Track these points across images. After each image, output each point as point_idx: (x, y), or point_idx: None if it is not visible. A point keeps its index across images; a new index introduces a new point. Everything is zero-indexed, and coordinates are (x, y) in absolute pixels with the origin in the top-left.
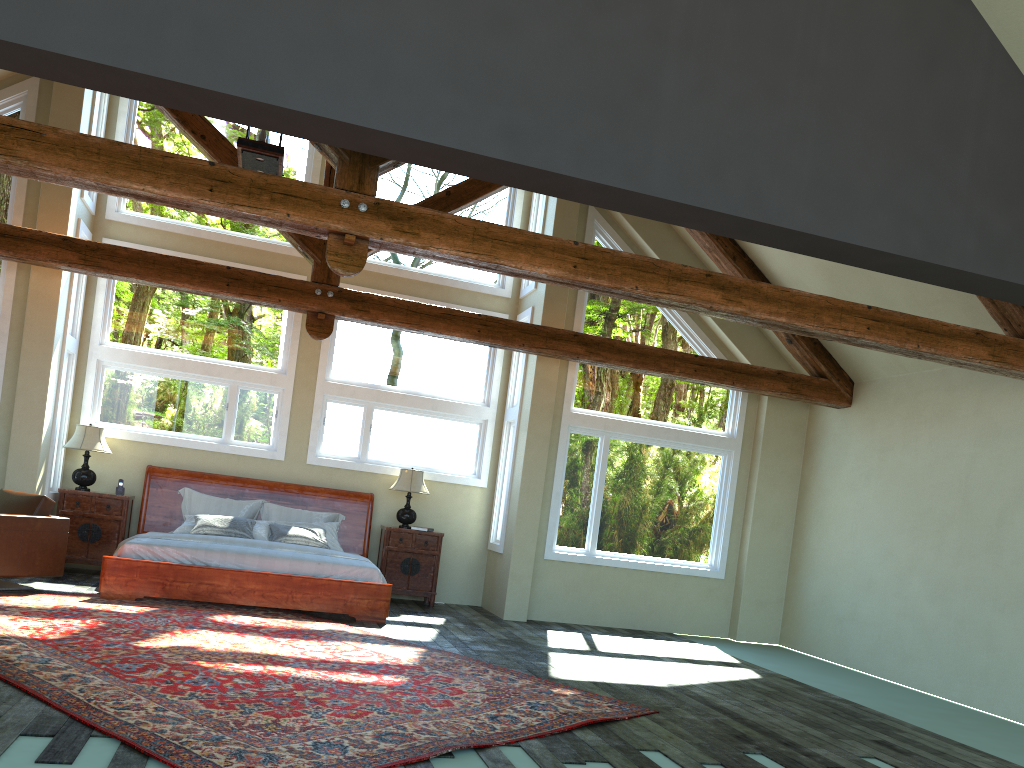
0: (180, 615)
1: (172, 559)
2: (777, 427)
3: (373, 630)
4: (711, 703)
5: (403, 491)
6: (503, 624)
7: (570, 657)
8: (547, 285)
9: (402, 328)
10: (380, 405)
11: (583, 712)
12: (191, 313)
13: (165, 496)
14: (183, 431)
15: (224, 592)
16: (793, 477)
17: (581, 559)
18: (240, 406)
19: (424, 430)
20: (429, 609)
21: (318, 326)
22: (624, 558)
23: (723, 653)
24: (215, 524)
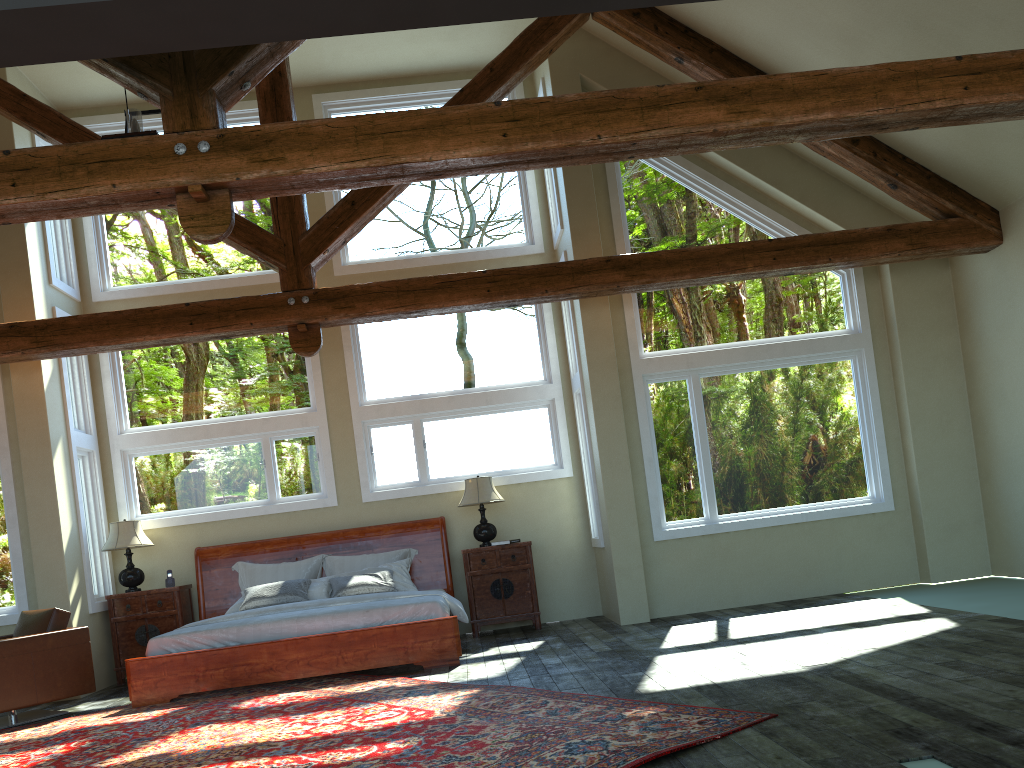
0: (198, 710)
1: (202, 645)
2: (913, 303)
3: (436, 677)
4: (868, 682)
5: (478, 505)
6: (617, 631)
7: (683, 657)
8: (570, 218)
9: (399, 314)
10: (428, 416)
11: (648, 742)
12: (204, 374)
13: (220, 576)
14: (226, 502)
15: (265, 670)
16: (952, 359)
17: (701, 530)
18: (279, 459)
19: (485, 430)
20: (532, 633)
21: (304, 340)
22: (756, 516)
23: (908, 604)
24: (264, 594)
